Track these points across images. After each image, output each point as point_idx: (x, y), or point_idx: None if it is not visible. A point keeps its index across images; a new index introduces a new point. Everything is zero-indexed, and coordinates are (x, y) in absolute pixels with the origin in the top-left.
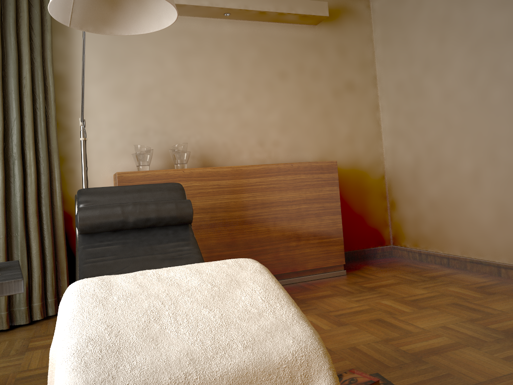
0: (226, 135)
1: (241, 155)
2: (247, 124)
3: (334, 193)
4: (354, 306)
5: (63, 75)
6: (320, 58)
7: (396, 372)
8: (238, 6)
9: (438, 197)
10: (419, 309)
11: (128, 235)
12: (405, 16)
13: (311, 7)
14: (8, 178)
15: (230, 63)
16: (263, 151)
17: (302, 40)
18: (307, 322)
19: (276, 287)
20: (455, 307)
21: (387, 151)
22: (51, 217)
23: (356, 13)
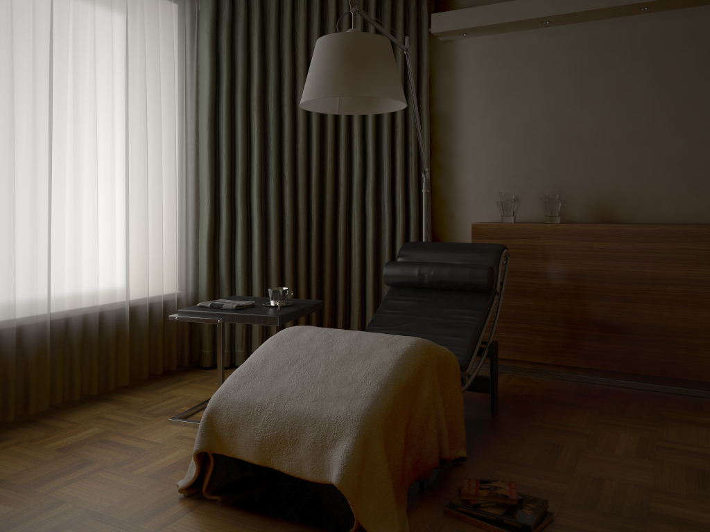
0: (638, 178)
1: (660, 205)
2: (672, 162)
3: None
4: (709, 447)
5: (446, 115)
6: None
7: (589, 515)
8: None
9: None
10: None
11: (427, 294)
12: None
13: None
14: (380, 222)
15: (651, 76)
16: (698, 200)
17: None
18: (378, 401)
19: (388, 368)
20: None
21: None
22: None
23: None
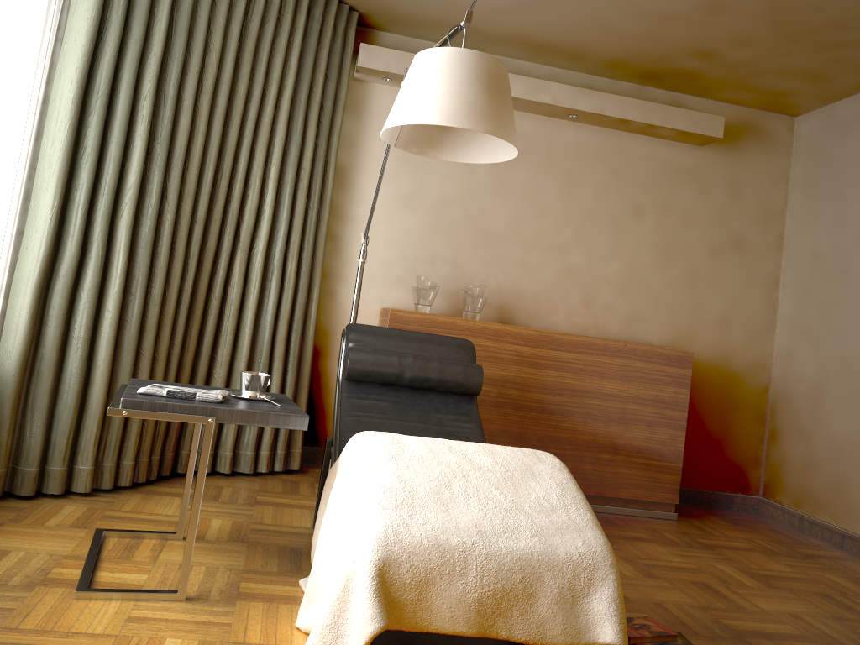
0: (539, 283)
1: (555, 314)
2: (571, 273)
3: (681, 397)
4: (675, 560)
5: (344, 168)
6: (698, 196)
7: (705, 641)
8: (590, 109)
9: (845, 440)
10: (767, 587)
11: (399, 393)
12: (844, 156)
13: (698, 122)
14: (263, 289)
15: (564, 183)
16: (588, 315)
17: (676, 166)
18: (602, 531)
19: (575, 489)
20: (823, 598)
21: (780, 351)
22: (300, 348)
23: (770, 136)
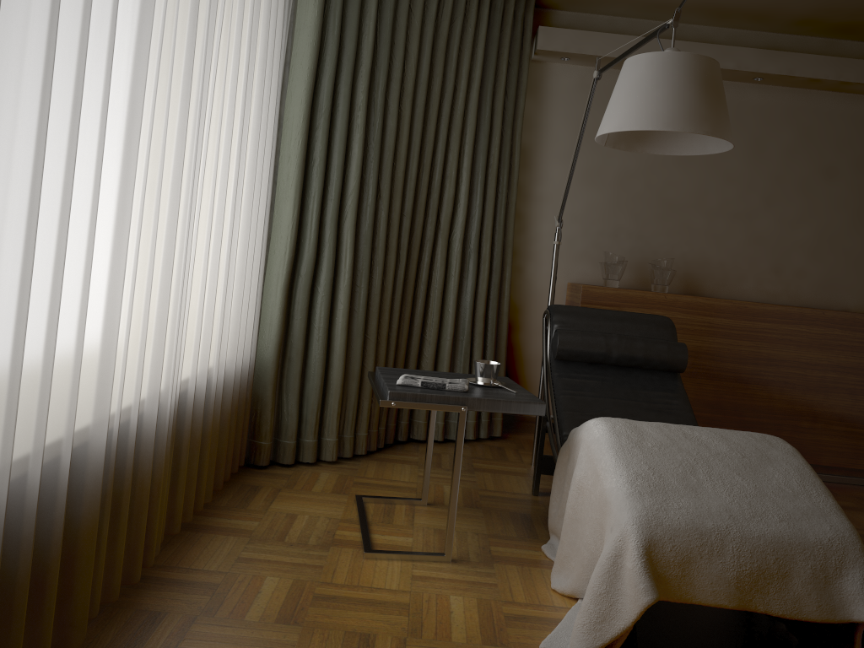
0: (726, 251)
1: (743, 282)
2: (759, 239)
3: None
4: None
5: (526, 149)
6: None
7: None
8: (778, 71)
9: None
10: None
11: (606, 371)
12: None
13: None
14: (461, 272)
15: (749, 148)
16: (778, 281)
17: None
18: (846, 516)
19: (812, 475)
20: None
21: None
22: (496, 325)
23: None
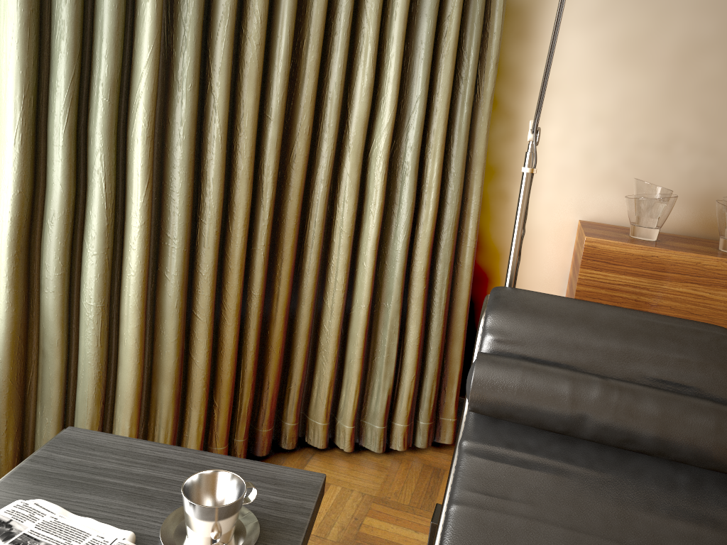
0: None
1: None
2: None
3: None
4: None
5: (525, 8)
6: None
7: None
8: None
9: None
10: None
11: (574, 449)
12: None
13: None
14: (390, 204)
15: None
16: None
17: None
18: None
19: None
20: None
21: None
22: (450, 284)
23: None
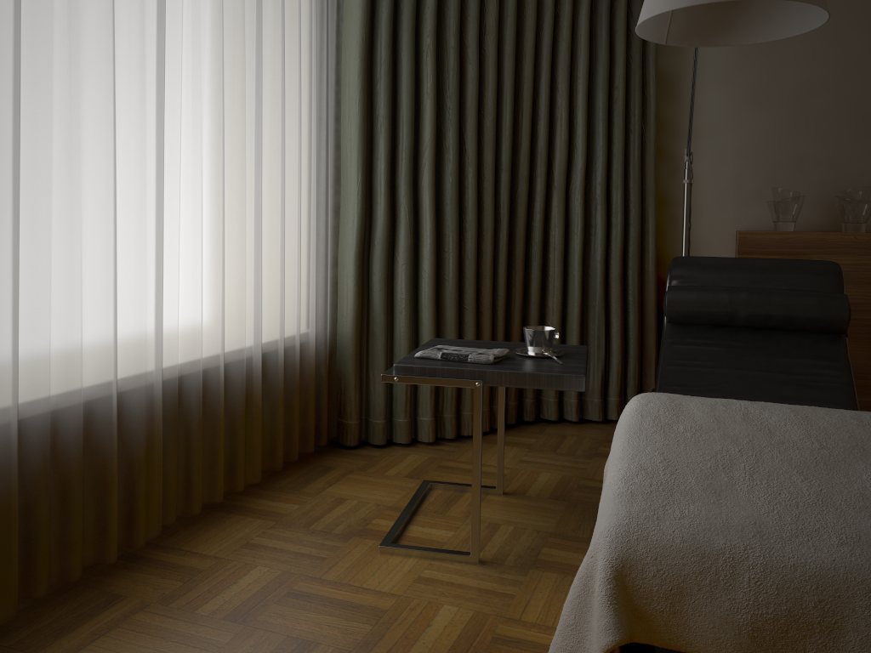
0: None
1: None
2: None
3: None
4: None
5: (672, 76)
6: None
7: None
8: None
9: None
10: None
11: (736, 335)
12: None
13: None
14: (588, 228)
15: None
16: None
17: None
18: None
19: None
20: None
21: None
22: (639, 286)
23: None
